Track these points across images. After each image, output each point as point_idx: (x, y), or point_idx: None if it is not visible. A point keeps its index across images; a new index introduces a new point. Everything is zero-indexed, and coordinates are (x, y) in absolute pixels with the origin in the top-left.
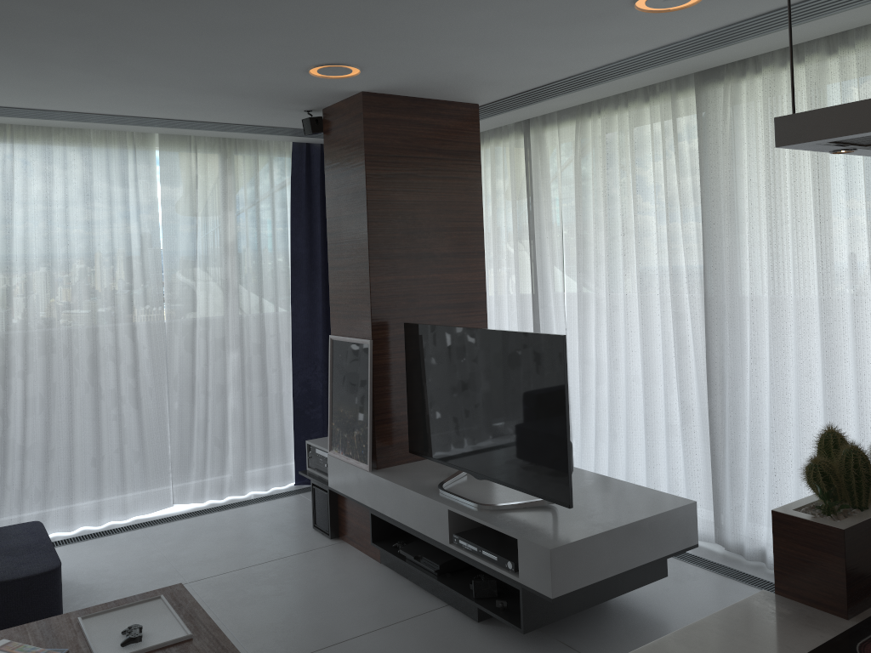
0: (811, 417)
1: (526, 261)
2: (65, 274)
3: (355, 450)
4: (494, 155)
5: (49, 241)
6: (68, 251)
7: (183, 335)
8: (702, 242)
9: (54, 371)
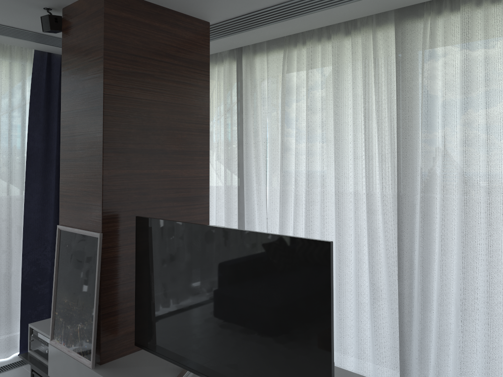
0: (497, 304)
1: (234, 162)
2: None
3: (77, 343)
4: (210, 76)
5: None
6: None
7: None
8: (396, 151)
9: None
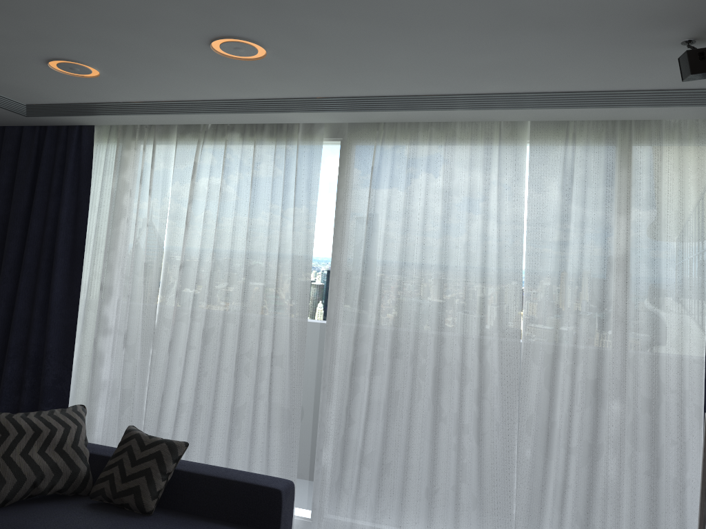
0: None
1: None
2: (418, 275)
3: None
4: None
5: (404, 239)
6: (423, 251)
7: (543, 366)
8: None
9: (397, 377)
